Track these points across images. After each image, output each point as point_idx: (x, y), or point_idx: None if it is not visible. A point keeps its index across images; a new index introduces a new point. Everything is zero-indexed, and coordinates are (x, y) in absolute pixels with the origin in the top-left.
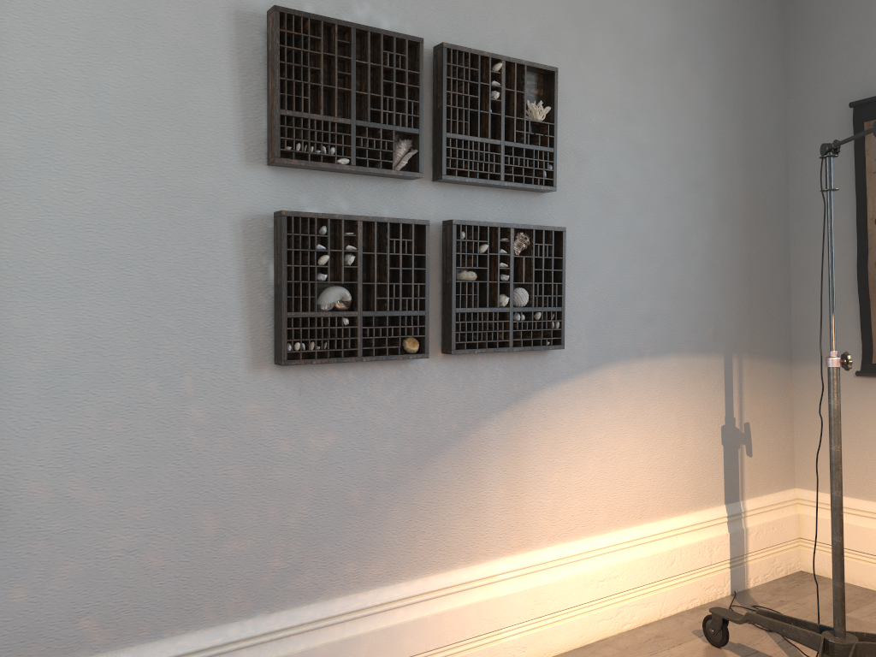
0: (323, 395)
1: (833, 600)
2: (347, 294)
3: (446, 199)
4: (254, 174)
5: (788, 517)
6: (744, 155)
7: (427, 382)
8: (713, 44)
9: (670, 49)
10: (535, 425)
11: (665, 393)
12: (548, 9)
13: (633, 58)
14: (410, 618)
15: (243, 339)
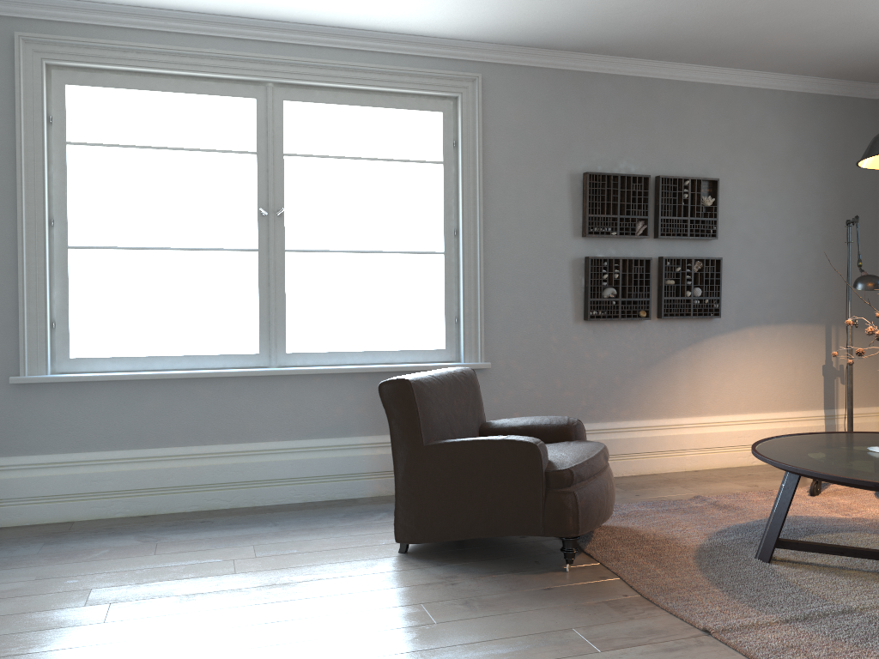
0: (603, 334)
1: None
2: (614, 291)
3: (660, 246)
4: (576, 241)
5: (869, 422)
6: (843, 209)
7: (649, 331)
8: (821, 147)
9: (791, 155)
10: (705, 355)
11: (783, 344)
12: (716, 147)
13: (766, 164)
14: (640, 436)
15: (571, 309)
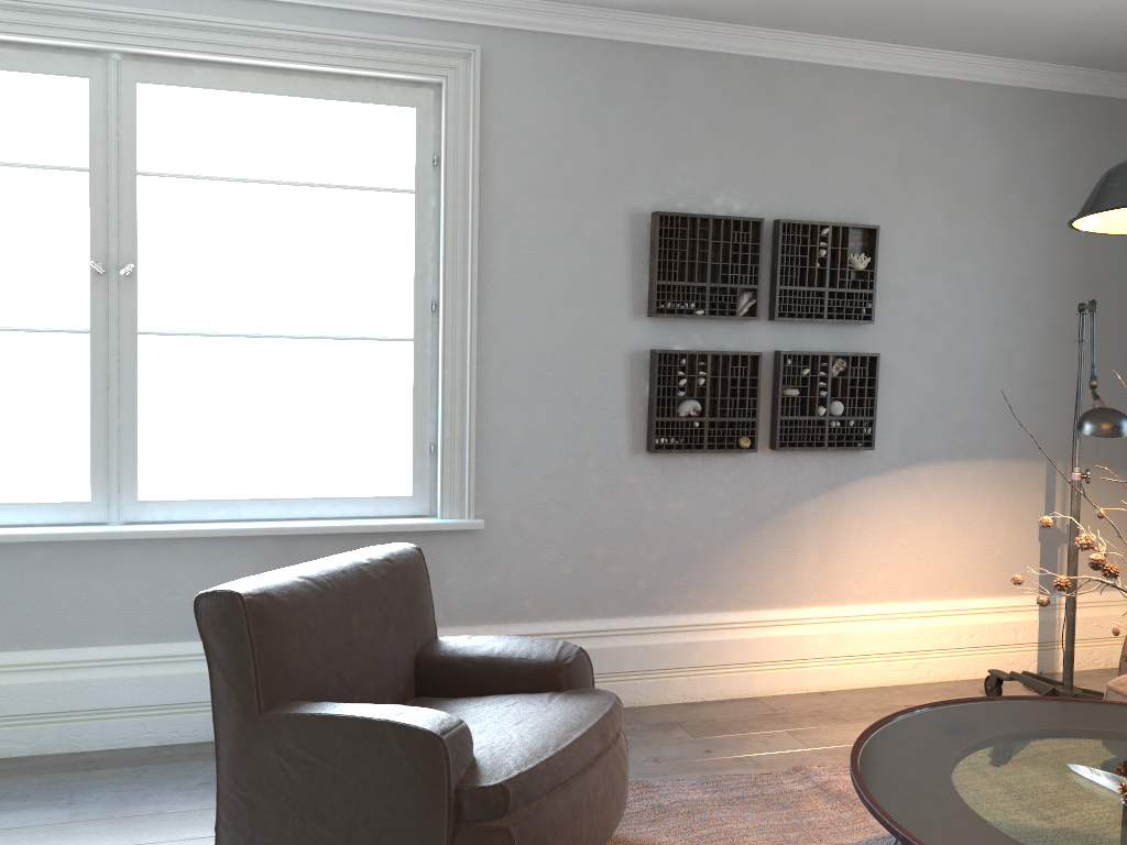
0: (679, 474)
1: (1064, 660)
2: (698, 405)
3: (779, 333)
4: (638, 323)
5: (1111, 616)
6: (1084, 277)
7: (756, 470)
8: (1053, 177)
9: (1002, 189)
10: (847, 508)
11: (977, 491)
12: (877, 174)
13: (961, 203)
14: (734, 637)
15: (626, 433)
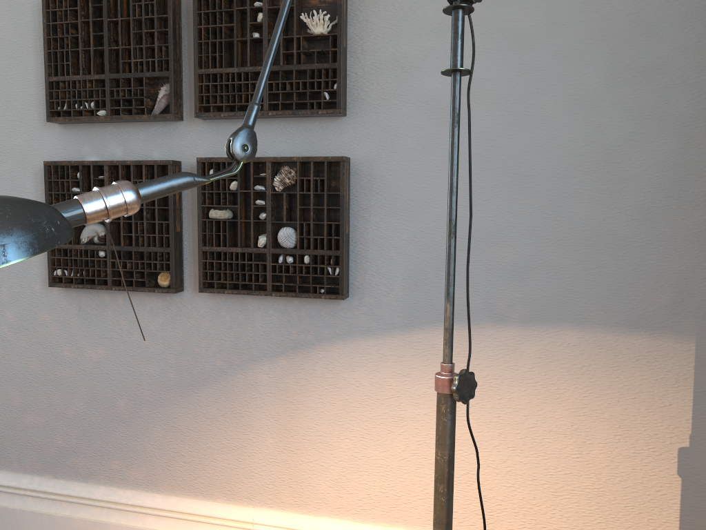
0: (97, 315)
1: None
2: (99, 230)
3: (219, 136)
4: (49, 132)
5: None
6: None
7: (191, 316)
8: None
9: None
10: (320, 380)
11: (546, 377)
12: None
13: None
14: (157, 527)
15: (40, 263)
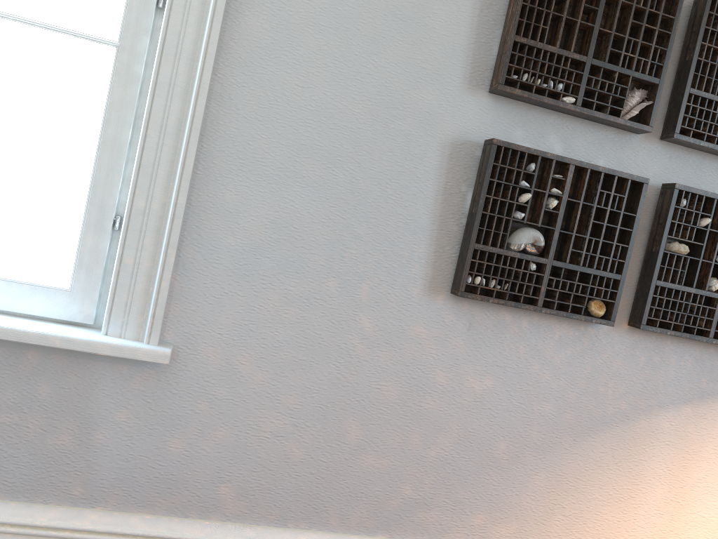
0: (492, 337)
1: None
2: (541, 239)
3: (671, 162)
4: (473, 99)
5: None
6: None
7: (604, 352)
8: None
9: None
10: (717, 431)
11: None
12: None
13: None
14: None
15: (425, 260)
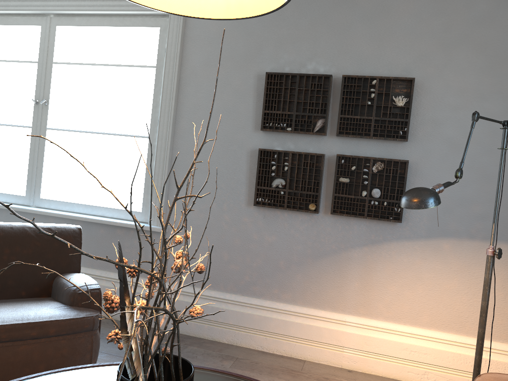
0: (273, 220)
1: None
2: (282, 182)
3: (343, 144)
4: (257, 134)
5: None
6: None
7: (321, 224)
8: None
9: None
10: (383, 258)
11: None
12: (423, 46)
13: (492, 62)
14: (296, 321)
15: (245, 194)
